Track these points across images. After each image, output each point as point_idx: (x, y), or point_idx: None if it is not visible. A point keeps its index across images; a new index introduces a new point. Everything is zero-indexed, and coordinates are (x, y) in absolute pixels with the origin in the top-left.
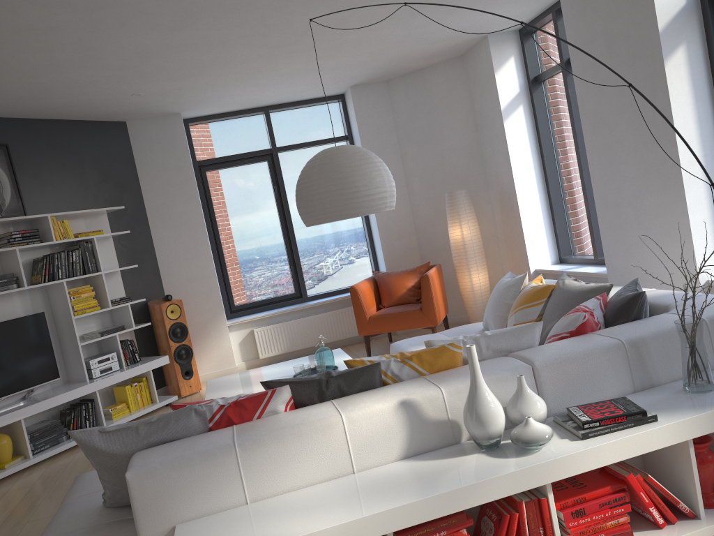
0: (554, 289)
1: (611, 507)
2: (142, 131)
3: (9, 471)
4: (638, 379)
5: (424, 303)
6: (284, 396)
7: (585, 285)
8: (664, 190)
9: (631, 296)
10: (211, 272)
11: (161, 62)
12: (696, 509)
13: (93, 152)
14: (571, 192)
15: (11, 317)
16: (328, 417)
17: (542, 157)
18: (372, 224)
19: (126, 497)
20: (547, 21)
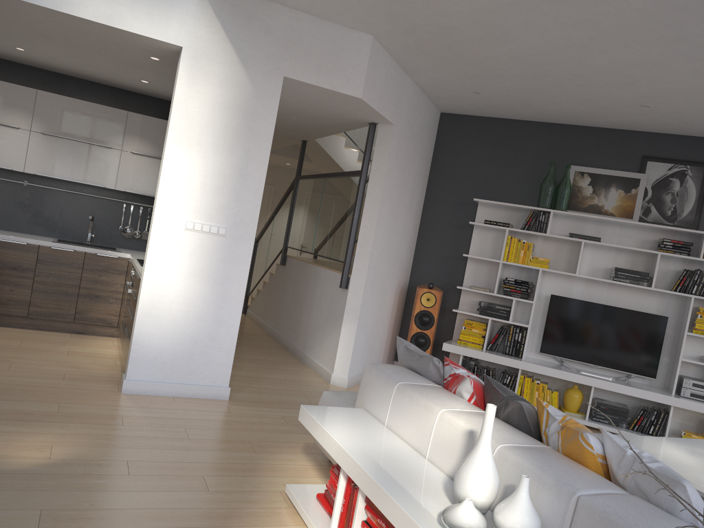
0: None
1: None
2: None
3: None
4: None
5: None
6: (466, 386)
7: None
8: None
9: None
10: None
11: None
12: None
13: None
14: None
15: (642, 310)
16: (438, 405)
17: None
18: None
19: None
20: None
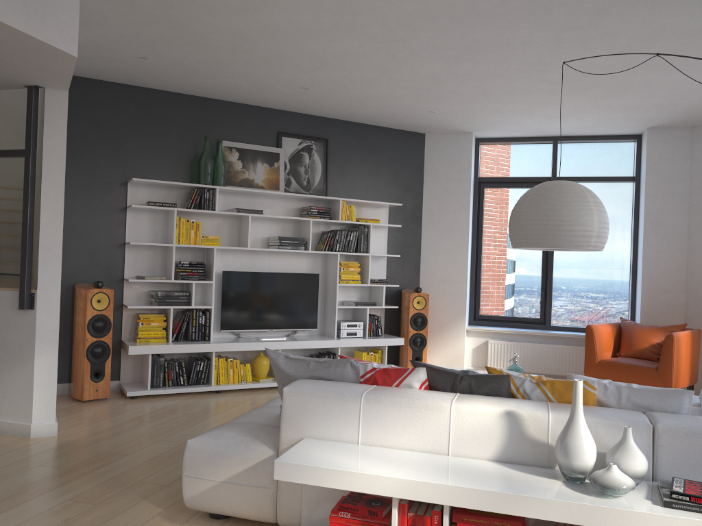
0: None
1: None
2: (436, 143)
3: (261, 384)
4: None
5: (661, 363)
6: (420, 376)
7: None
8: None
9: None
10: (463, 278)
11: (450, 87)
12: None
13: (390, 155)
14: None
15: (296, 271)
16: (440, 401)
17: None
18: (638, 271)
19: None
20: None
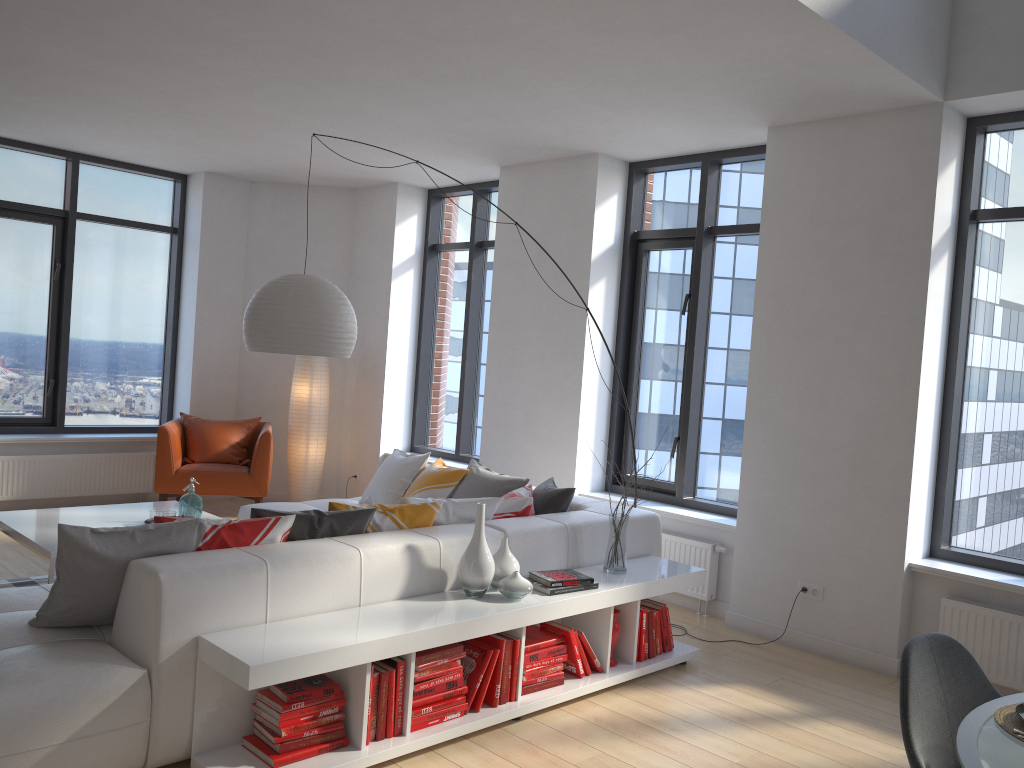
0: (467, 475)
1: (554, 655)
2: None
3: None
4: (571, 559)
5: (256, 467)
6: (287, 525)
7: (502, 476)
8: (561, 402)
9: (561, 490)
10: None
11: (31, 72)
12: (604, 664)
13: None
14: (442, 377)
15: None
16: (347, 550)
17: (420, 331)
18: (183, 351)
19: (82, 614)
20: (463, 194)
